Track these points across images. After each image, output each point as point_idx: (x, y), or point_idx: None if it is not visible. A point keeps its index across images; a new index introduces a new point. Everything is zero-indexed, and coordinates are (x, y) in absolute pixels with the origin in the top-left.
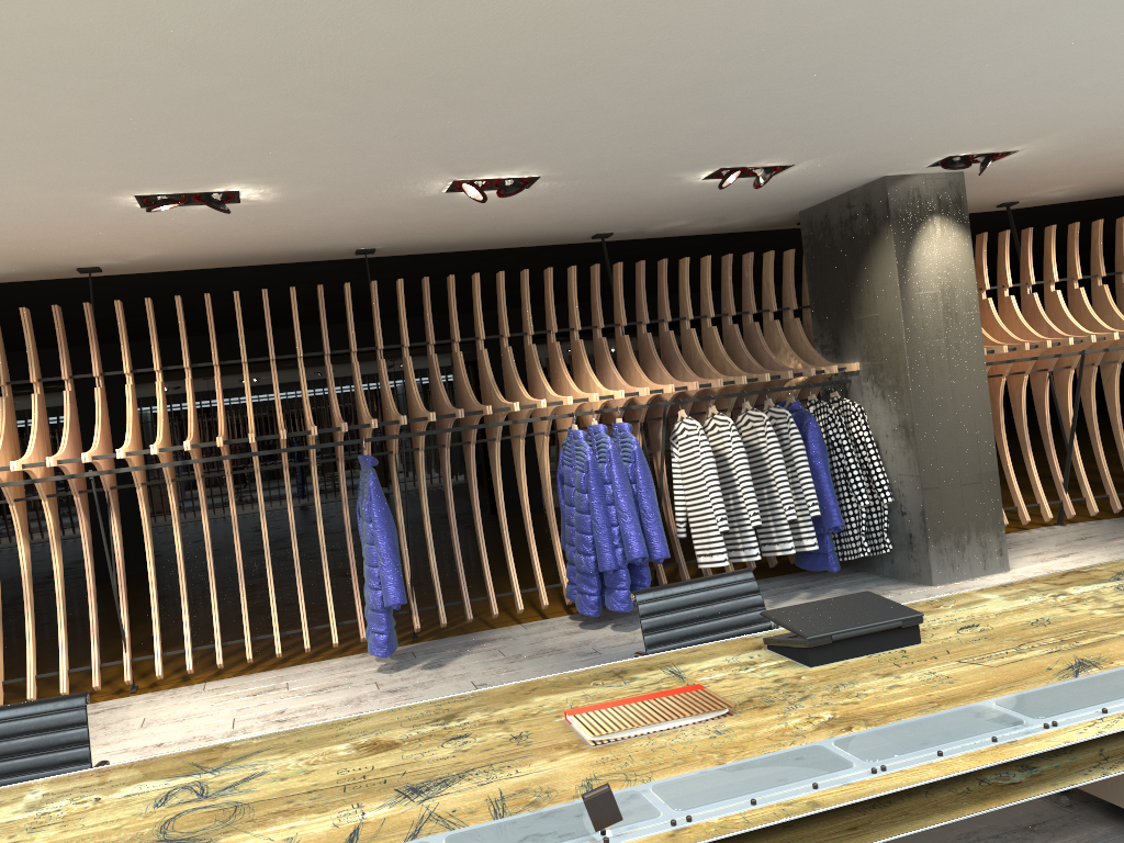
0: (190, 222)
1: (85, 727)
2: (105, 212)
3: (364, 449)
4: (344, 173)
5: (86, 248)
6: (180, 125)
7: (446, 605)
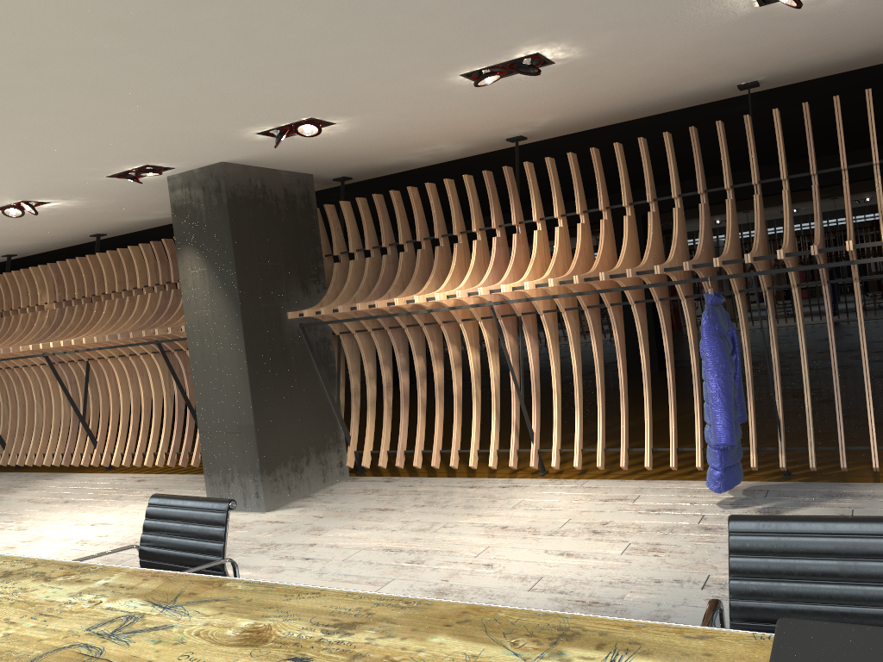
0: (537, 88)
1: (223, 527)
2: (459, 92)
3: (710, 287)
4: (614, 13)
5: (489, 123)
6: (400, 6)
7: (818, 448)
